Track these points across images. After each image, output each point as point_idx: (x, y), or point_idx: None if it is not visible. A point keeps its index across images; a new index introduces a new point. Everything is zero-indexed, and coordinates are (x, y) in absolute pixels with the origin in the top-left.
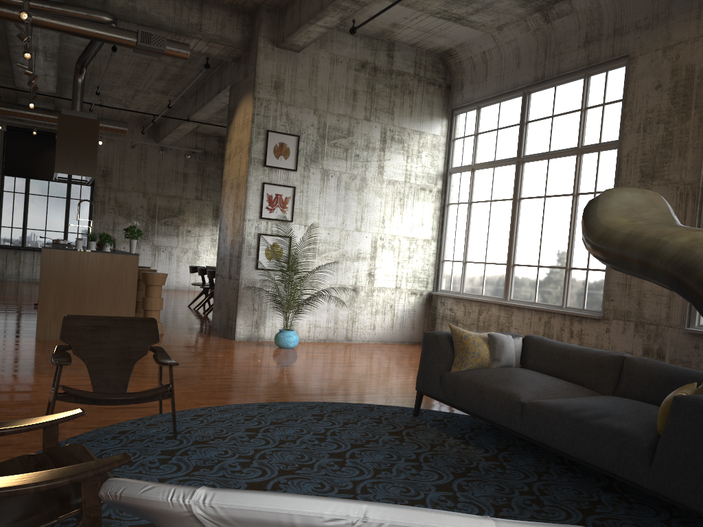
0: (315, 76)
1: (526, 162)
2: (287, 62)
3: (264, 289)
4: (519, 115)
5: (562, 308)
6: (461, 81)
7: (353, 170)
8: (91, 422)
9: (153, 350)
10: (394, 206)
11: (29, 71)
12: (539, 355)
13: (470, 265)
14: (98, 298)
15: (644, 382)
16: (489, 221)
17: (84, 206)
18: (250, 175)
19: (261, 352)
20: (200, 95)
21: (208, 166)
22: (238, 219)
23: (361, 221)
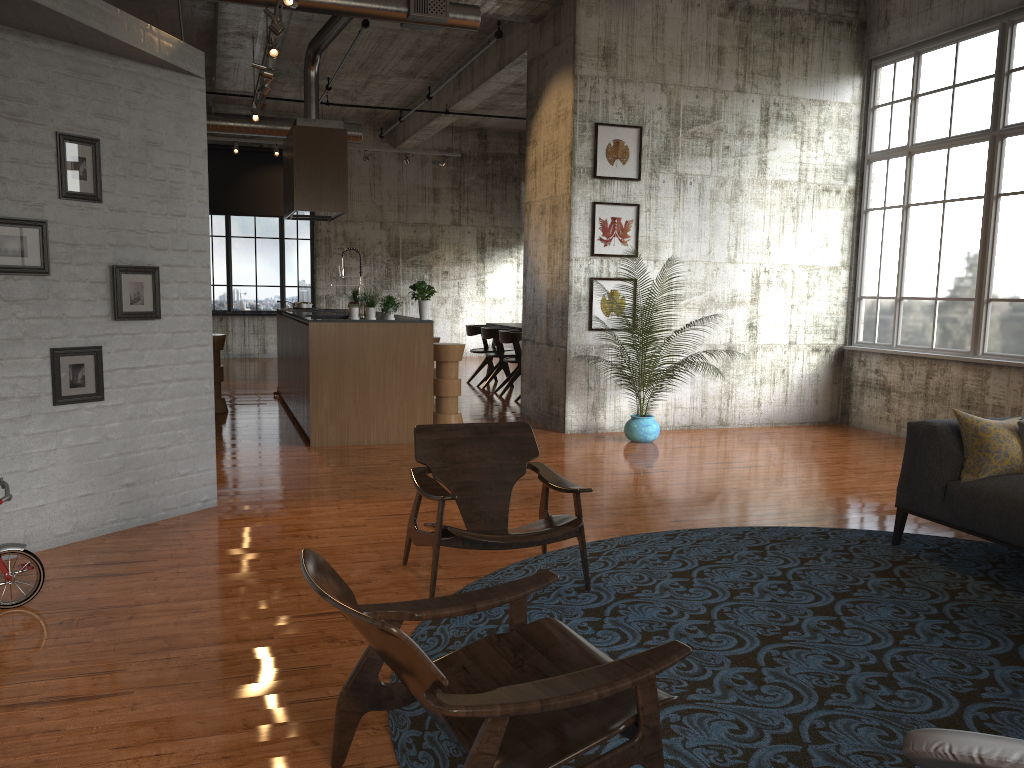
0: (661, 32)
1: (1009, 136)
2: (620, 16)
3: (603, 359)
4: (993, 61)
5: None
6: (885, 13)
7: (721, 171)
8: (464, 569)
9: (533, 468)
10: (783, 220)
11: (268, 72)
12: None
13: (909, 303)
14: (384, 385)
15: None
16: (942, 233)
17: (303, 247)
18: (574, 193)
19: (612, 450)
20: (466, 73)
21: (466, 175)
22: (558, 259)
23: (735, 248)
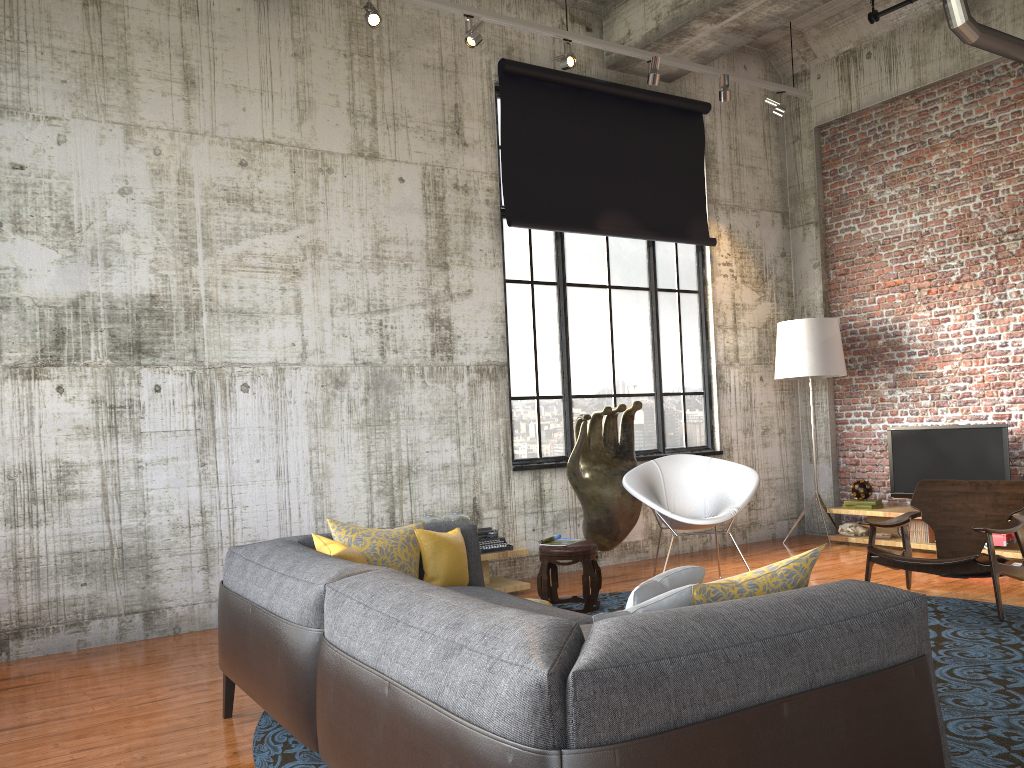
0: None
1: None
2: None
3: None
4: None
5: None
6: None
7: None
8: None
9: None
10: None
11: None
12: None
13: None
14: None
15: None
16: None
17: None
18: None
19: None
20: None
21: None
22: None
23: None
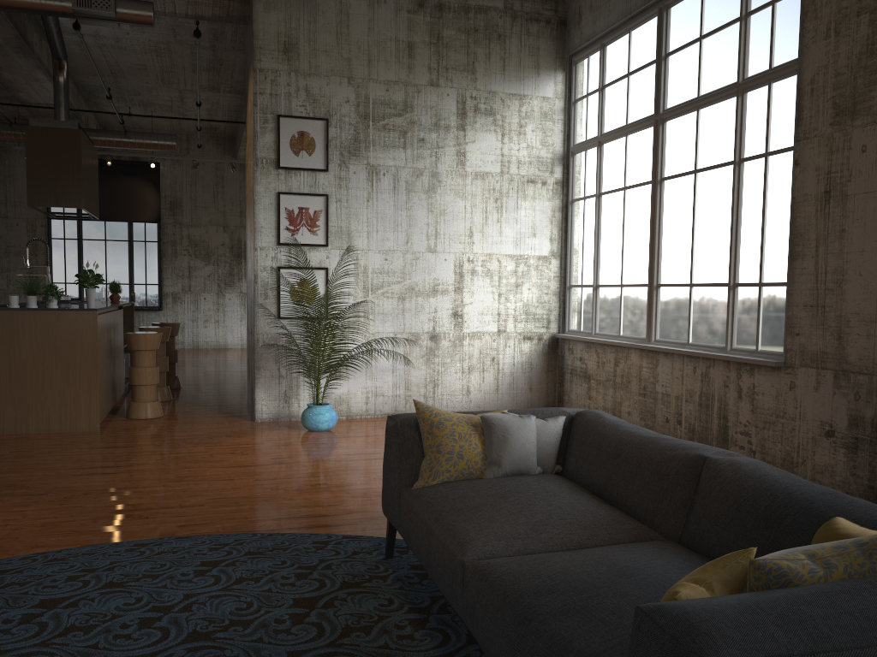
0: (346, 28)
1: (668, 119)
2: (301, 12)
3: (289, 347)
4: (655, 46)
5: (726, 351)
6: (579, 9)
7: (417, 162)
8: None
9: None
10: (486, 210)
11: None
12: (583, 450)
13: (603, 291)
14: (44, 374)
15: (725, 517)
16: (624, 220)
17: (151, 249)
18: (257, 183)
19: (270, 440)
20: None
21: None
22: (252, 249)
23: (436, 238)
